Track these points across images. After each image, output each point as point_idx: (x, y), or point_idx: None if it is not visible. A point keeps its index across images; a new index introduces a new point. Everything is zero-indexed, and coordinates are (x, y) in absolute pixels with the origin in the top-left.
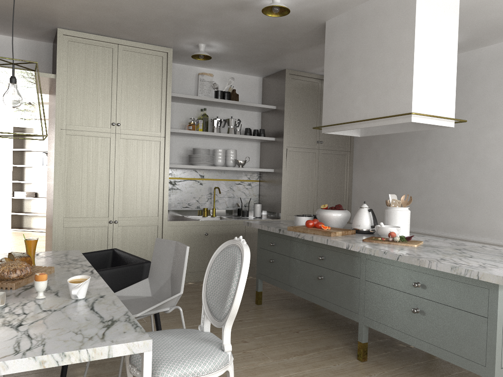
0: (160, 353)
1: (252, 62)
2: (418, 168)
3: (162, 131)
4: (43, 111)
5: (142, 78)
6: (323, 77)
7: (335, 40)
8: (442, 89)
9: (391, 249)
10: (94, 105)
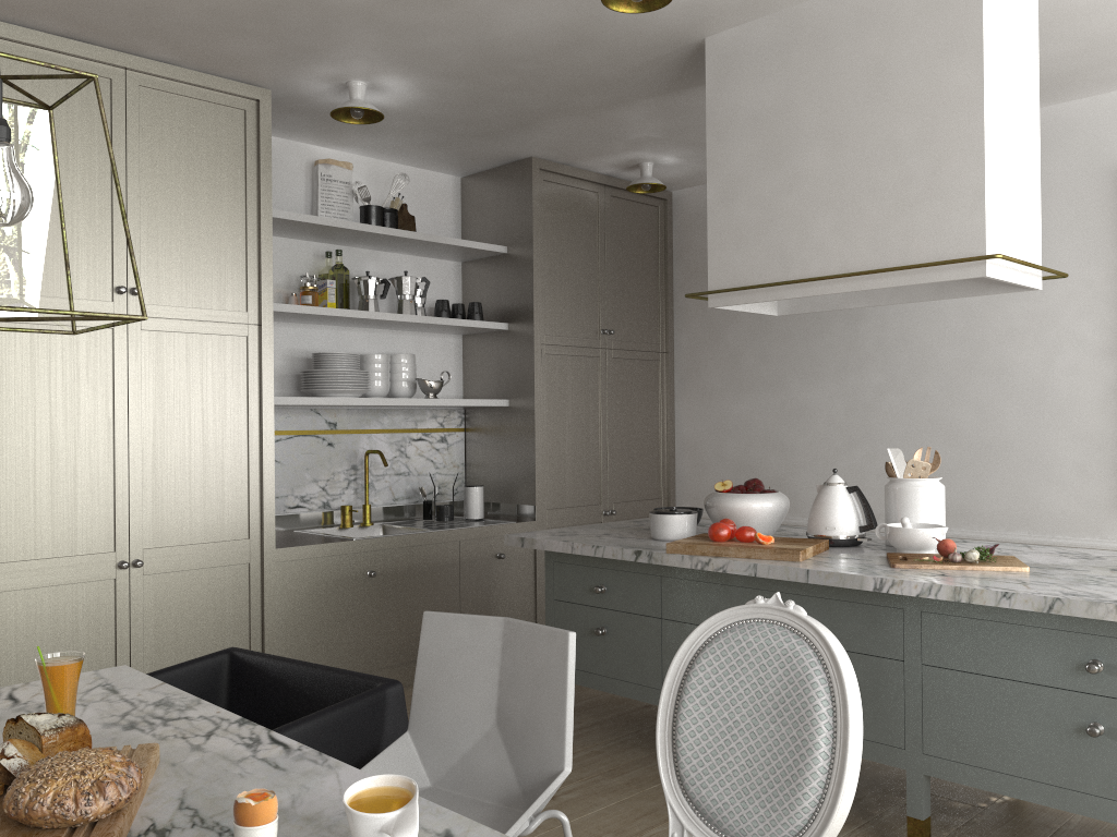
0: None
1: (460, 137)
2: (843, 385)
3: (251, 310)
4: (128, 238)
5: (193, 165)
6: (609, 179)
7: (737, 83)
8: (1023, 201)
9: (1005, 584)
10: None
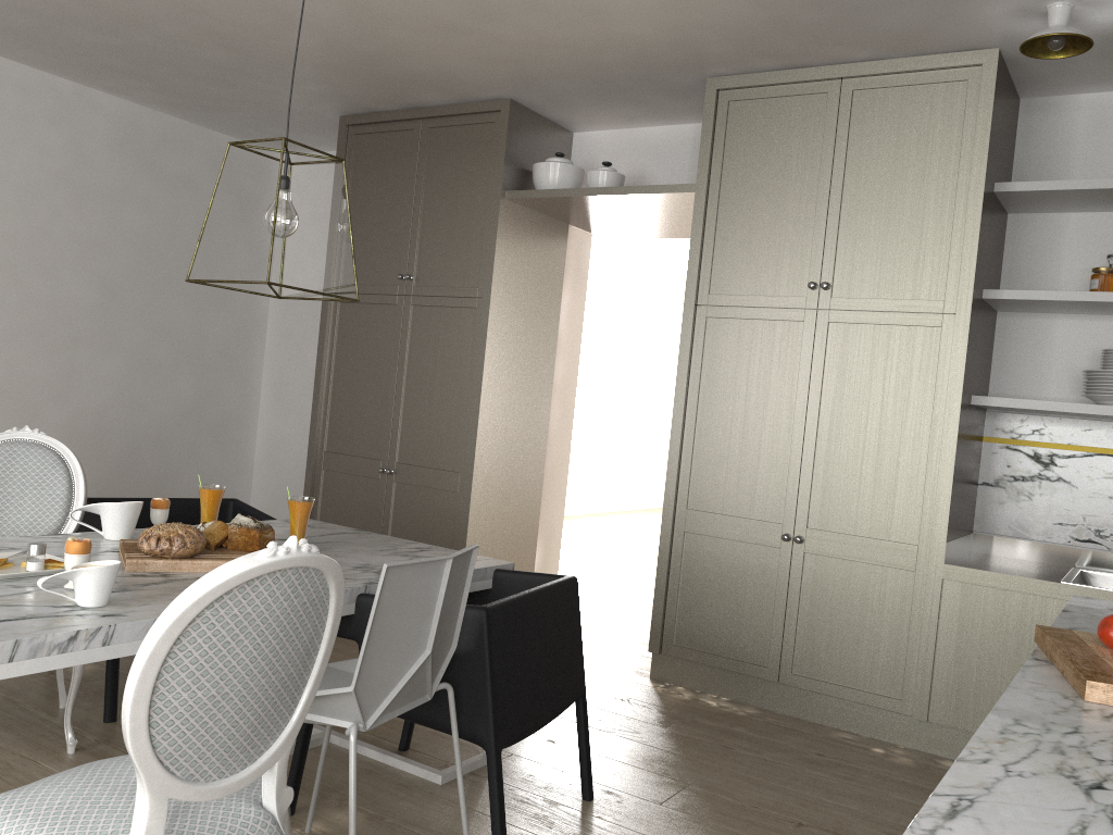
0: (60, 781)
1: None
2: None
3: (949, 298)
4: (272, 234)
5: (900, 154)
6: None
7: None
8: None
9: (1026, 825)
10: (773, 242)
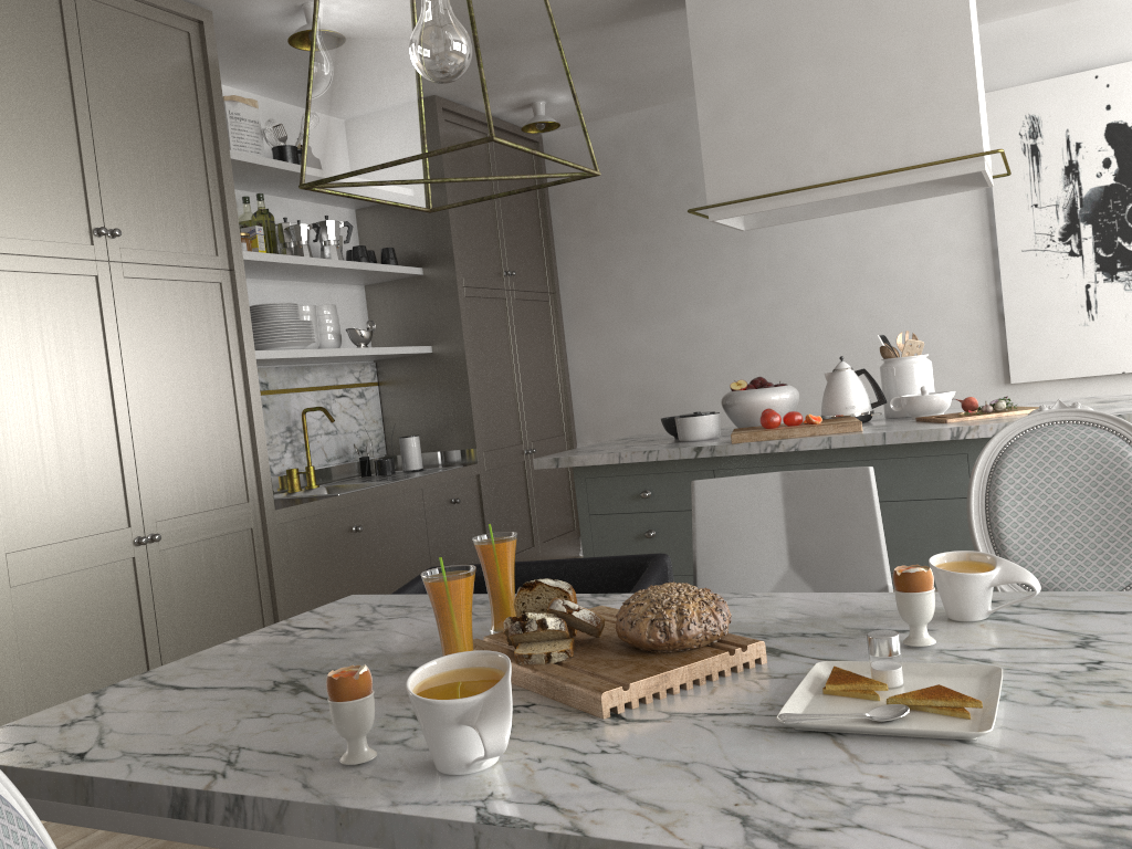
0: None
1: None
2: (738, 306)
3: (222, 254)
4: (574, 93)
5: (149, 92)
6: (495, 121)
7: (722, 9)
8: (984, 110)
9: None
10: (35, 170)
